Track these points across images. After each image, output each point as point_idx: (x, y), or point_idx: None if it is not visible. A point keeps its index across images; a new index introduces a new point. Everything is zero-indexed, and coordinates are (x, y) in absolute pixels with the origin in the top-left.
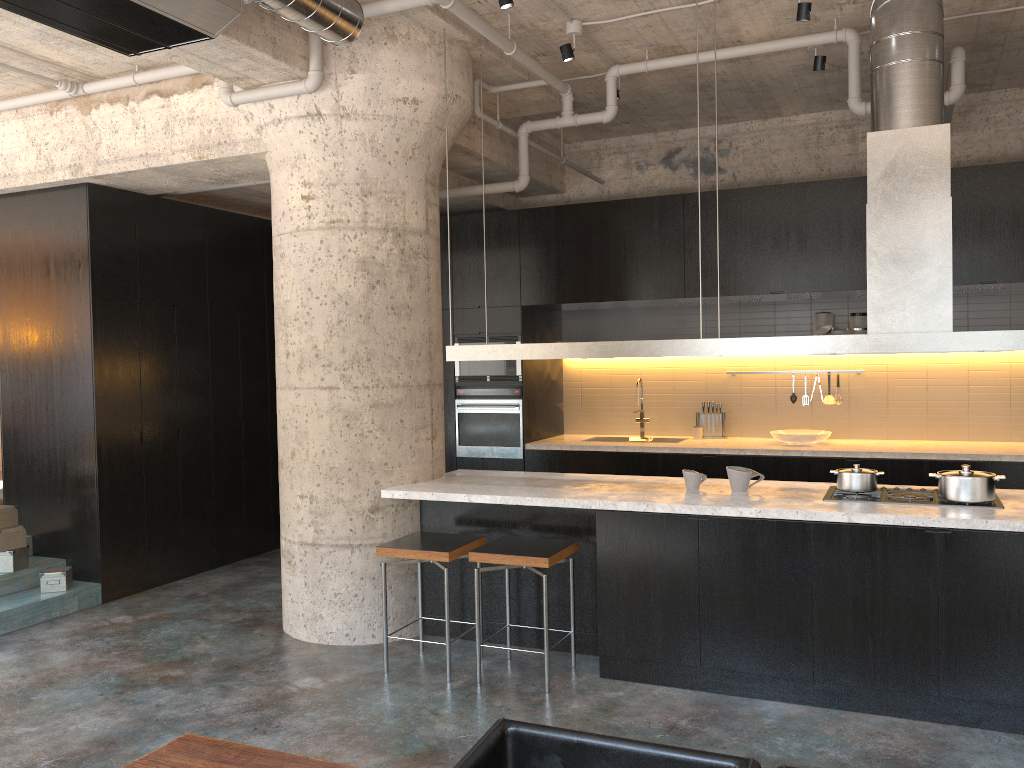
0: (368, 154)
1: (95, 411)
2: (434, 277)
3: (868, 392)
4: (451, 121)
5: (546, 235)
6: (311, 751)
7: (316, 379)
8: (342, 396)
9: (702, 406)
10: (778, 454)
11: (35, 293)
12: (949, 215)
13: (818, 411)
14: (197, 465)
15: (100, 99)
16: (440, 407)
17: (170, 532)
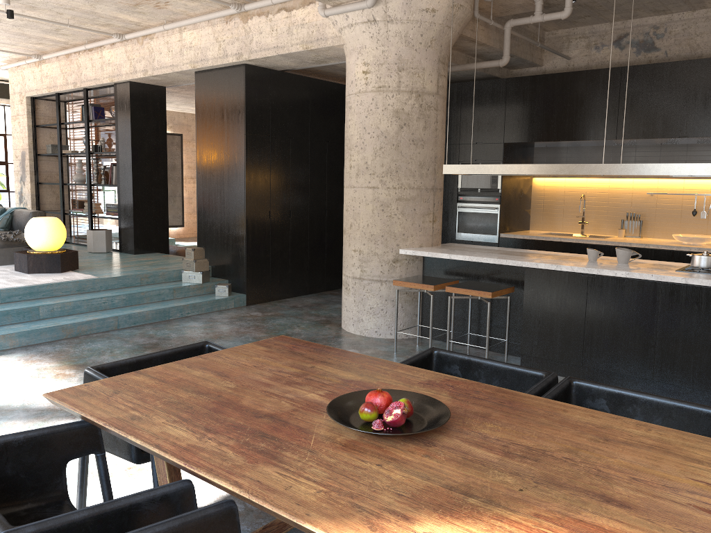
0: (403, 45)
1: (245, 197)
2: (440, 122)
3: None
4: (457, 22)
5: (523, 95)
6: None
7: (365, 182)
8: (380, 193)
9: (626, 215)
10: (673, 249)
11: (215, 128)
12: None
13: None
14: (299, 233)
15: (253, 13)
16: (439, 203)
17: (283, 270)
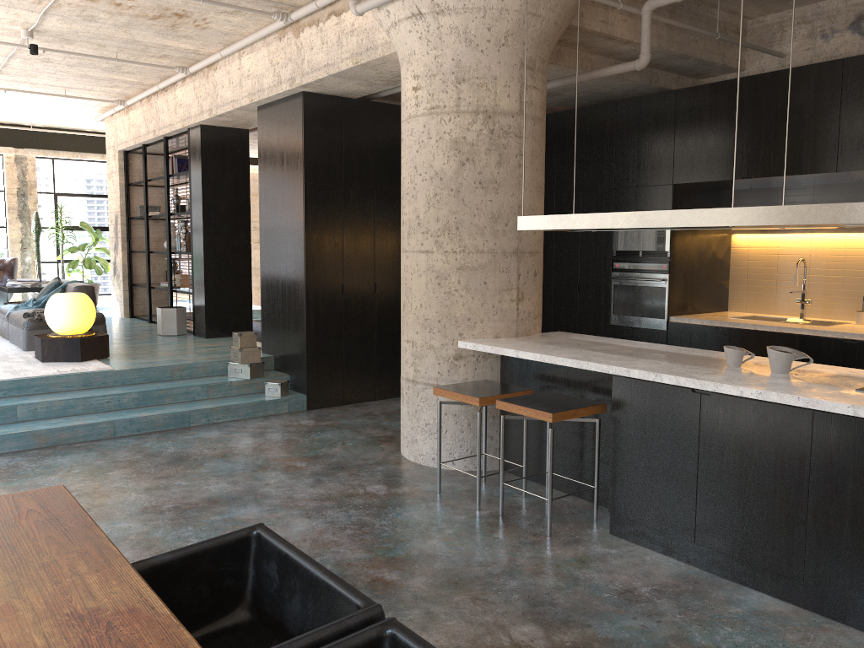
0: (462, 45)
1: (304, 267)
2: (528, 155)
3: None
4: (546, 6)
5: (700, 113)
6: (324, 537)
7: (418, 244)
8: (435, 259)
9: None
10: None
11: (276, 178)
12: None
13: None
14: (390, 314)
15: (304, 24)
16: (530, 273)
17: (364, 364)
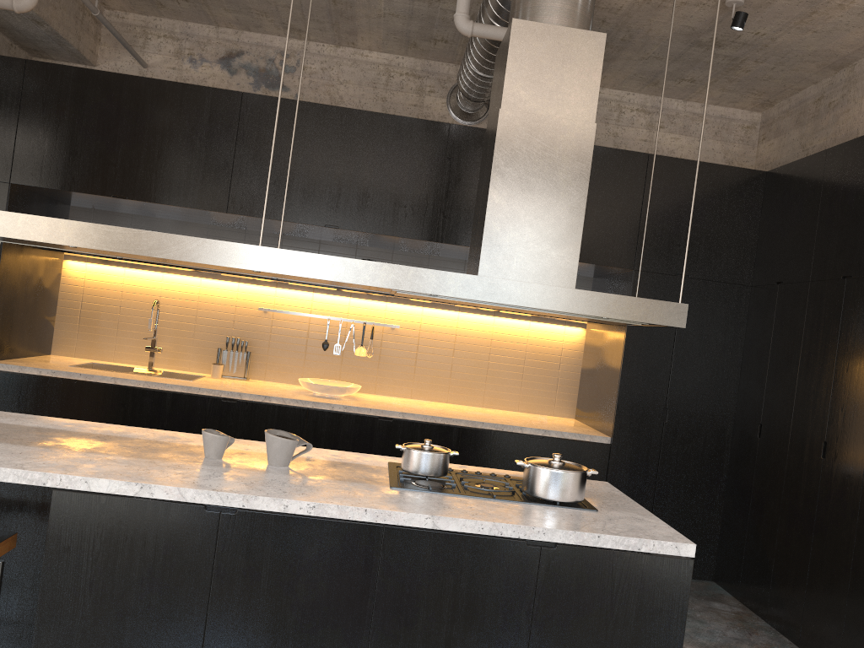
0: None
1: None
2: None
3: (399, 348)
4: None
5: (60, 101)
6: None
7: None
8: None
9: (226, 342)
10: (307, 406)
11: None
12: (591, 145)
13: (348, 362)
14: None
15: None
16: None
17: None
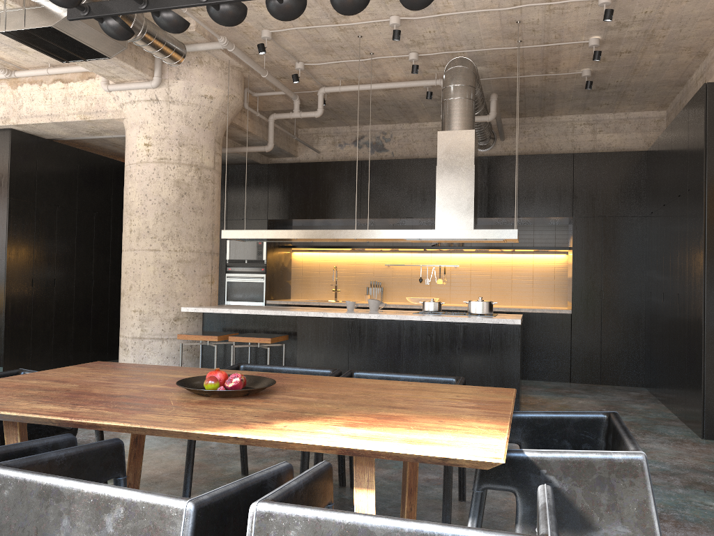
0: (183, 123)
1: (6, 263)
2: (217, 194)
3: (460, 277)
4: (230, 109)
5: (284, 179)
6: None
7: (147, 245)
8: (161, 255)
9: (370, 283)
10: (407, 307)
11: None
12: (473, 173)
13: (434, 288)
14: (64, 303)
15: (24, 81)
16: (217, 266)
17: (46, 341)
